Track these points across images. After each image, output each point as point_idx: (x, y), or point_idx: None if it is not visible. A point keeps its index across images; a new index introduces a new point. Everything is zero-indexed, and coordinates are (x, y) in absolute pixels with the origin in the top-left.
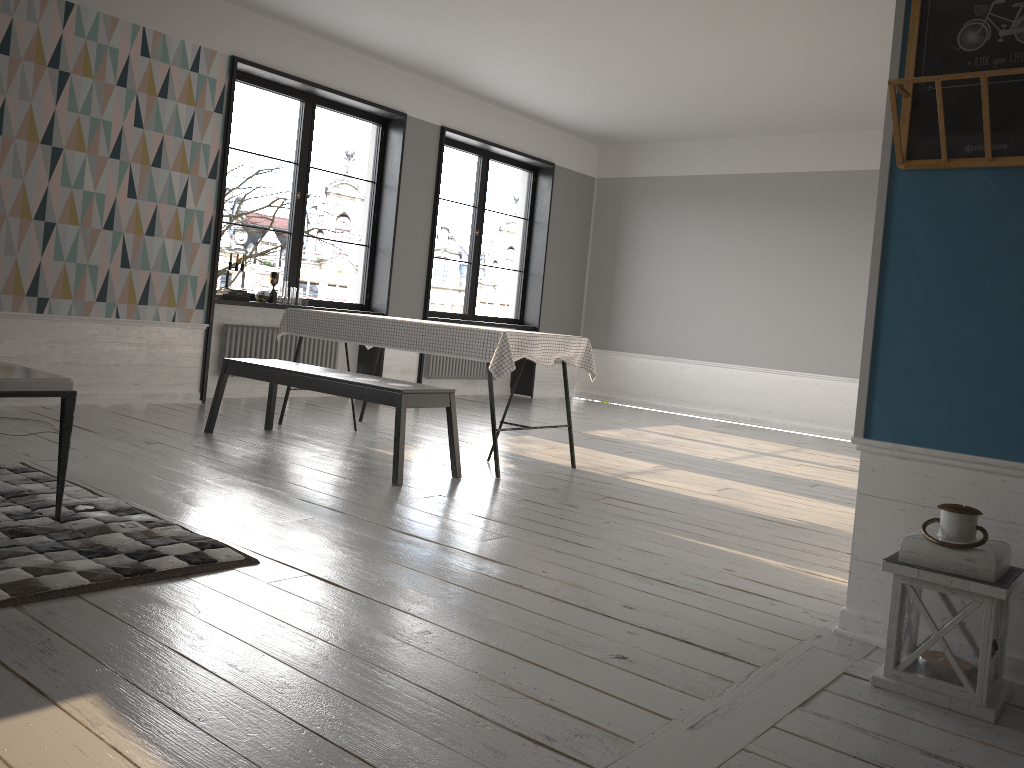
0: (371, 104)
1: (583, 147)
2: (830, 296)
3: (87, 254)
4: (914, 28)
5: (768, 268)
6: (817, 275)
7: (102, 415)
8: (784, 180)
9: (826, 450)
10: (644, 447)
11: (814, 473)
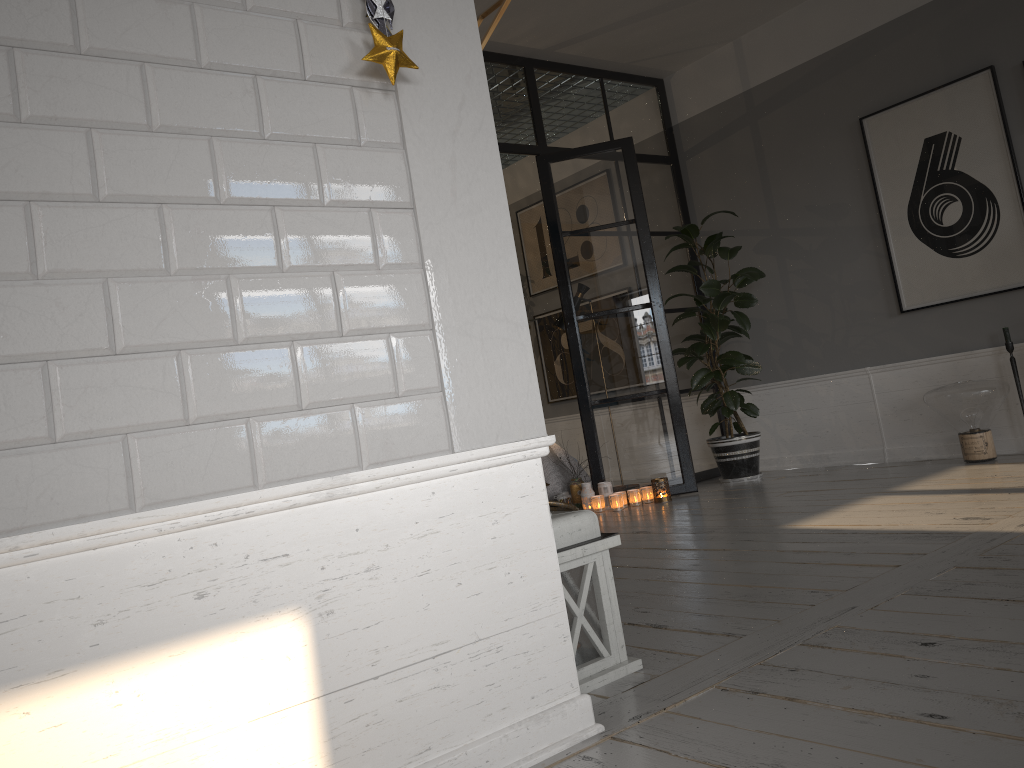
0: None
1: None
2: None
3: None
4: None
5: None
6: None
7: None
8: None
9: None
10: None
11: None
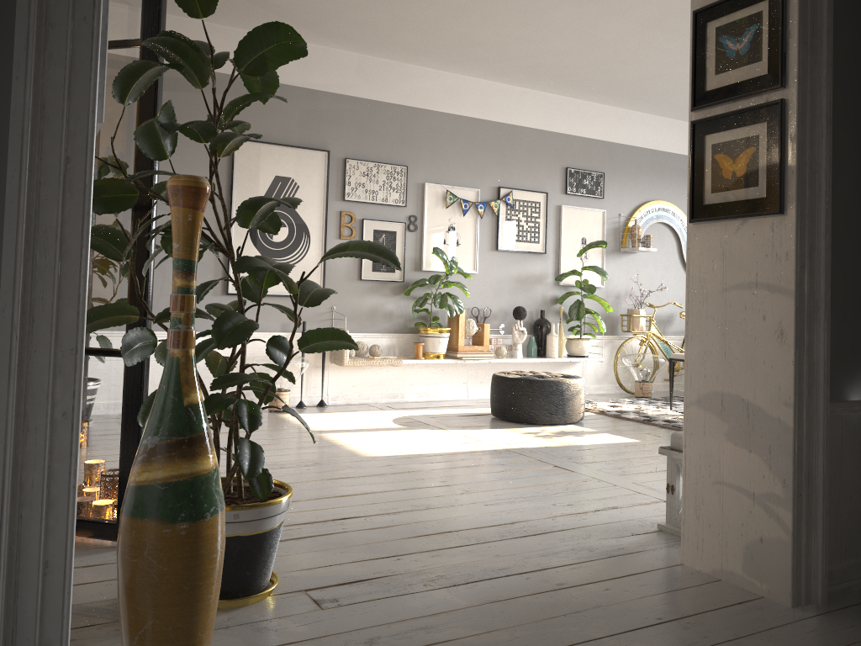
0: None
1: None
2: None
3: None
4: None
5: None
6: None
7: None
8: None
9: None
10: None
11: None
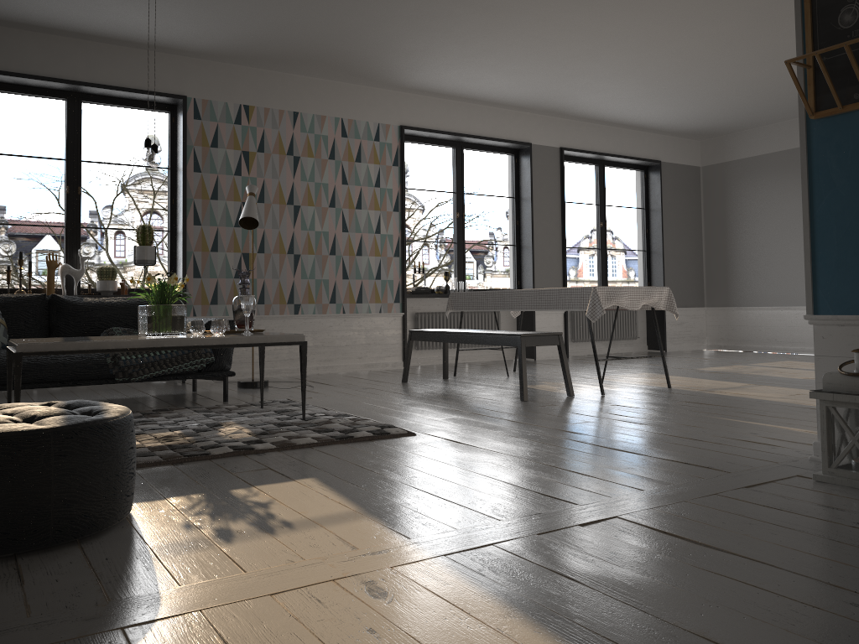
0: (503, 141)
1: (685, 143)
2: None
3: (321, 272)
4: (808, 20)
5: None
6: None
7: (338, 377)
8: None
9: None
10: (744, 374)
11: None
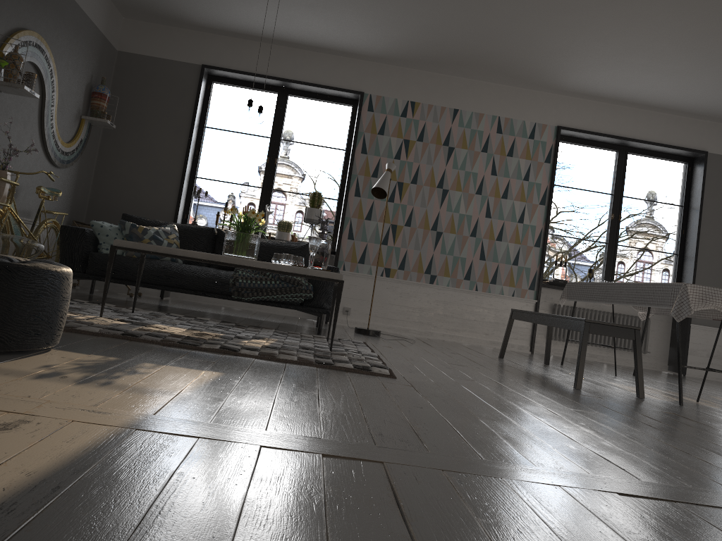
0: (672, 147)
1: None
2: None
3: (459, 251)
4: None
5: None
6: None
7: (453, 345)
8: None
9: None
10: None
11: None
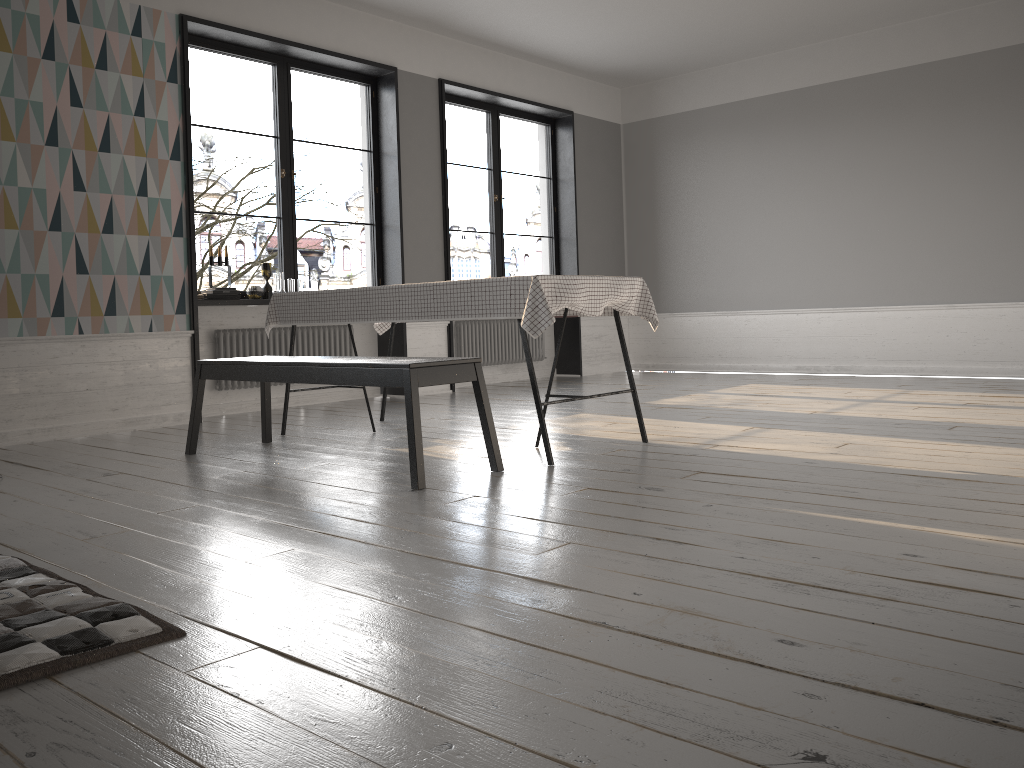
0: (354, 59)
1: (602, 91)
2: (911, 213)
3: (33, 262)
4: None
5: (833, 193)
6: (892, 192)
7: (68, 449)
8: (838, 89)
9: (938, 389)
10: (724, 410)
11: (942, 414)
